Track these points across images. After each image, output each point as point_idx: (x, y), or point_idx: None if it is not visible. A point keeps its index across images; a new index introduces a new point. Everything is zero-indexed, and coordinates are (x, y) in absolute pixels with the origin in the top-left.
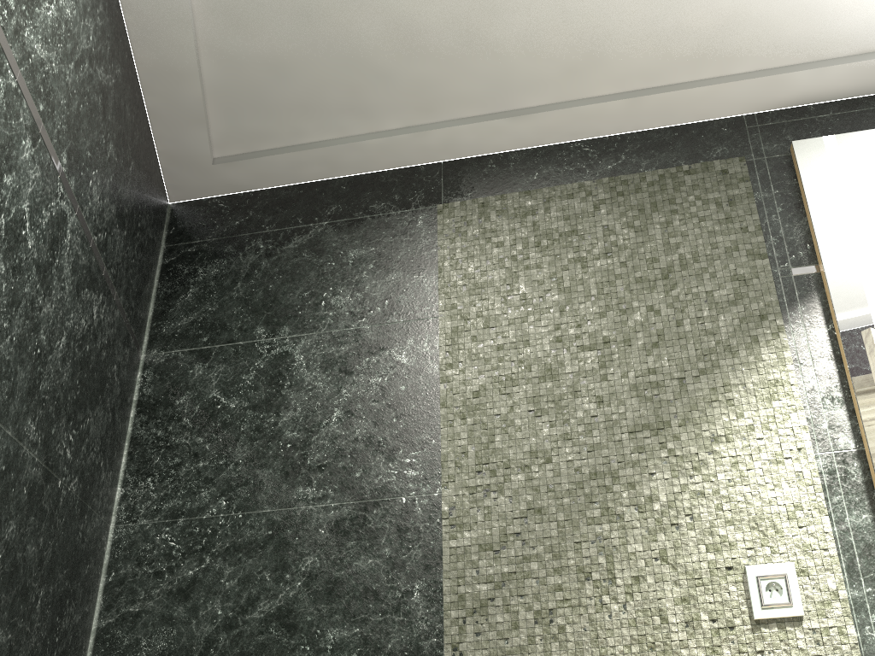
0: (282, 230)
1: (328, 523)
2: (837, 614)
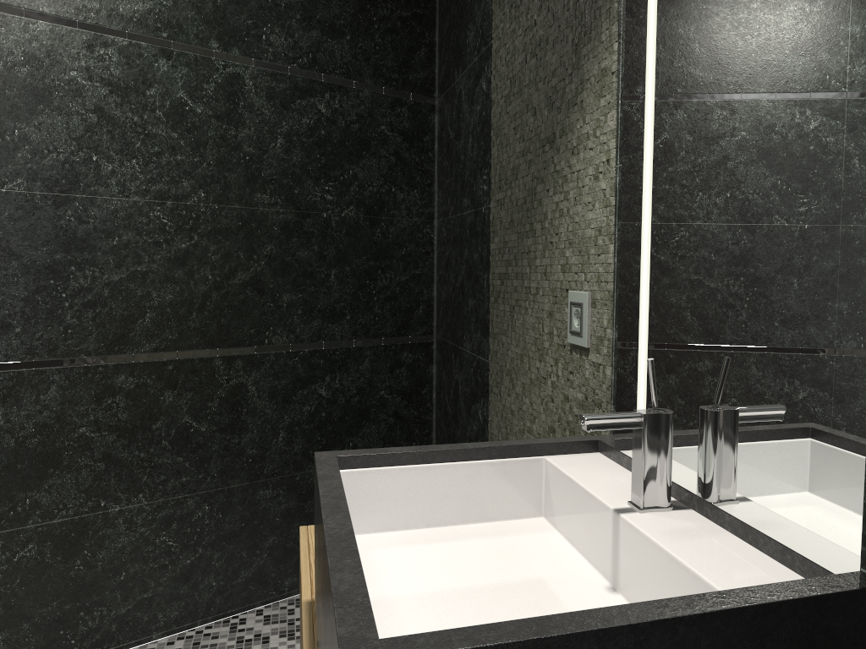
0: None
1: (469, 225)
2: (603, 353)
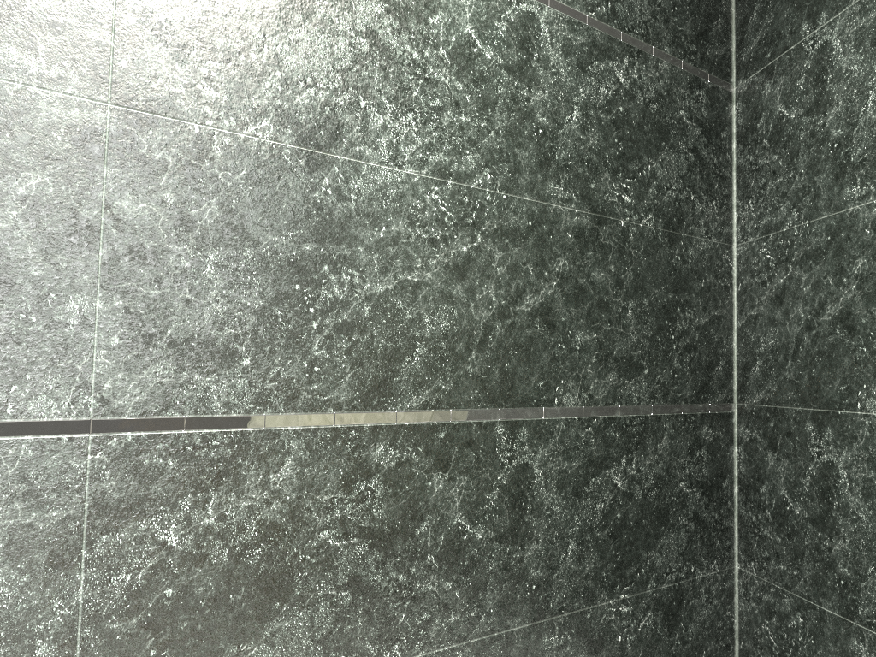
0: None
1: (872, 222)
2: None
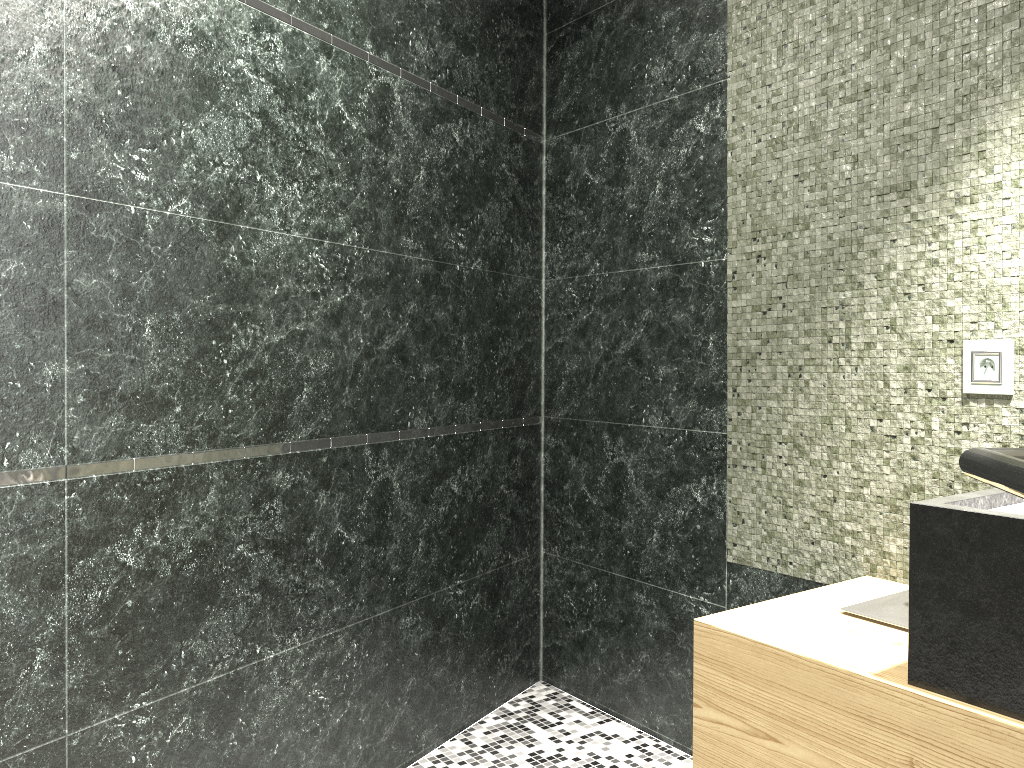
0: (615, 1)
1: (656, 283)
2: None
